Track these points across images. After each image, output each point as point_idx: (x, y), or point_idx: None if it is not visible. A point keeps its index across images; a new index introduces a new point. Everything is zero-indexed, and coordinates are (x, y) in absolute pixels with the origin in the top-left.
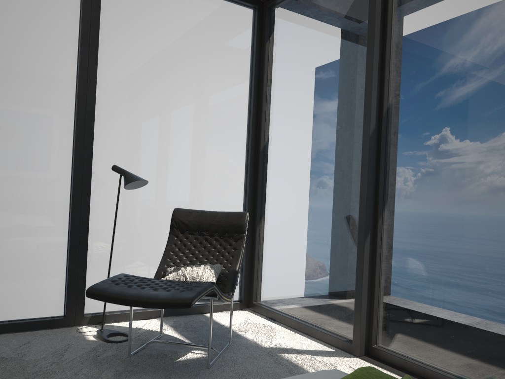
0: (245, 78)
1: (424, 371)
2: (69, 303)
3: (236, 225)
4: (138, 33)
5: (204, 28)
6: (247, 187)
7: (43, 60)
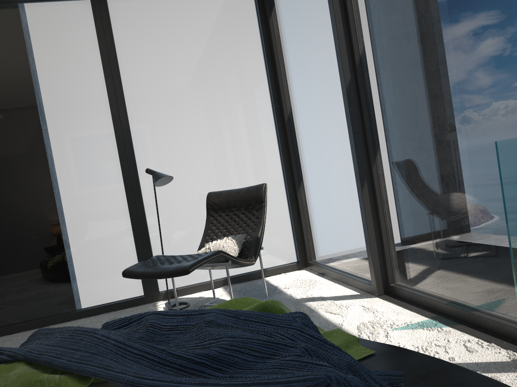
0: (257, 58)
1: (426, 301)
2: (145, 285)
3: (256, 197)
4: (150, 50)
5: (208, 26)
6: (282, 158)
7: (80, 98)
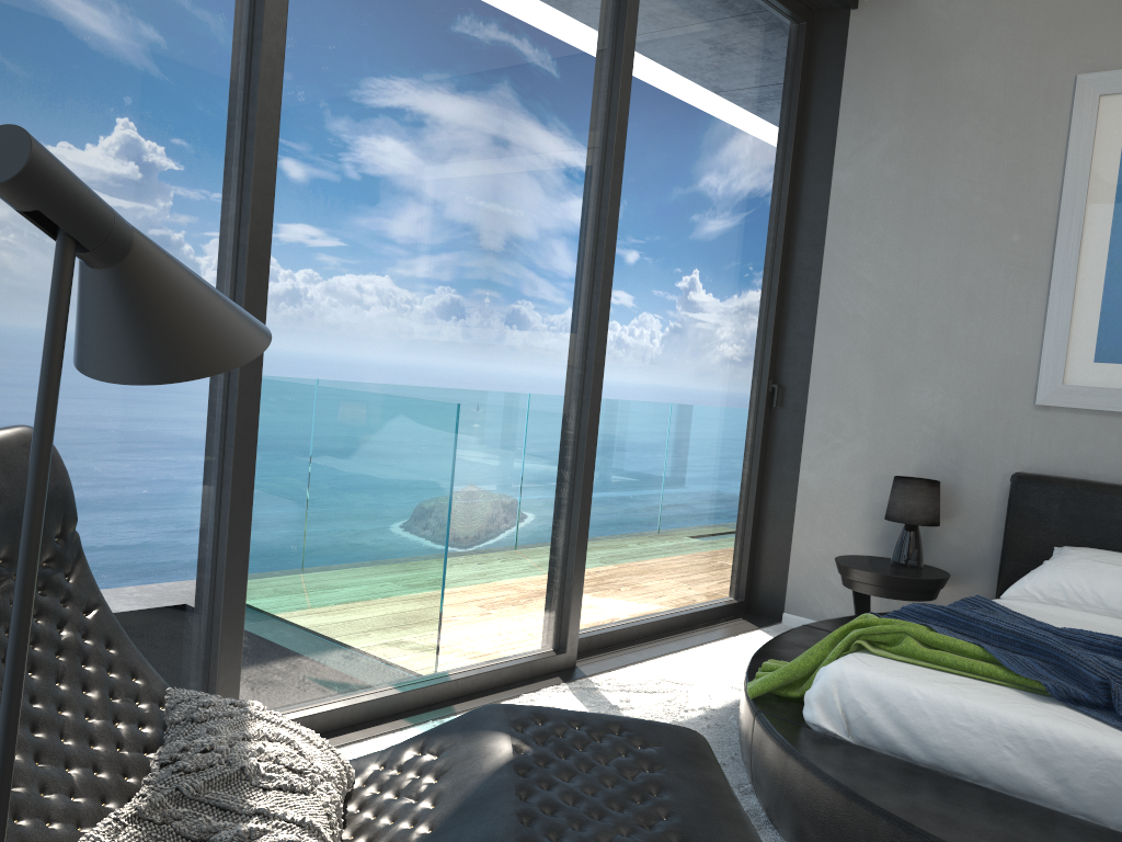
0: None
1: (353, 712)
2: None
3: (57, 500)
4: None
5: None
6: None
7: None
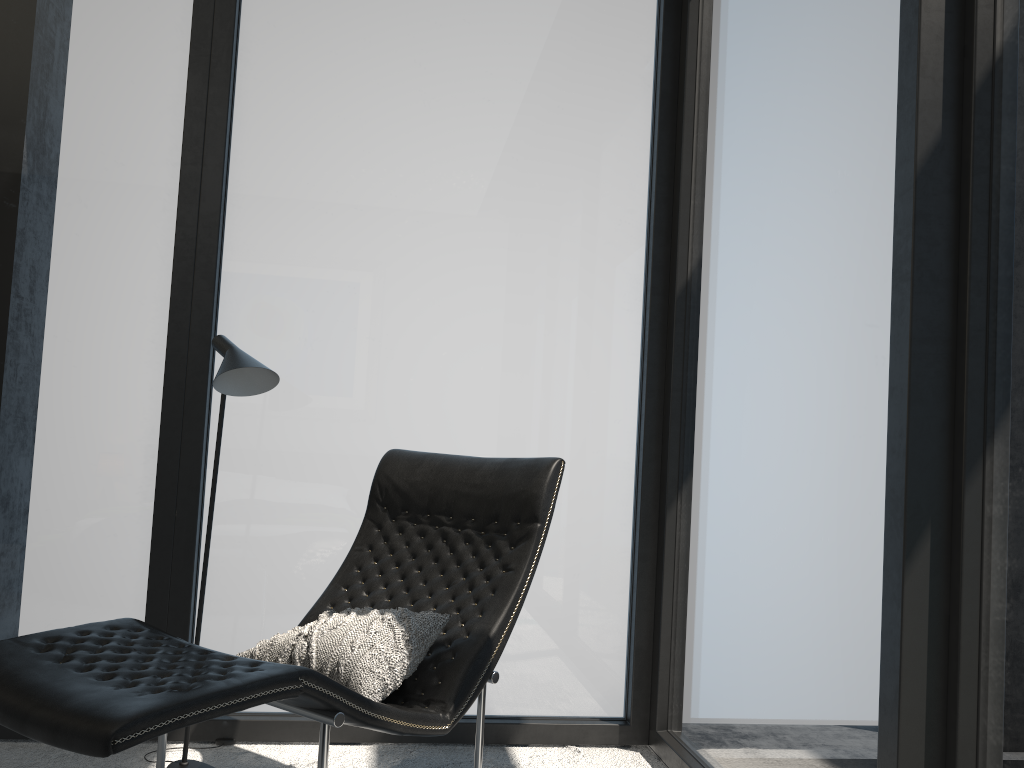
0: (634, 105)
1: None
2: None
3: (520, 498)
4: (335, 22)
5: None
6: (643, 400)
7: (108, 108)
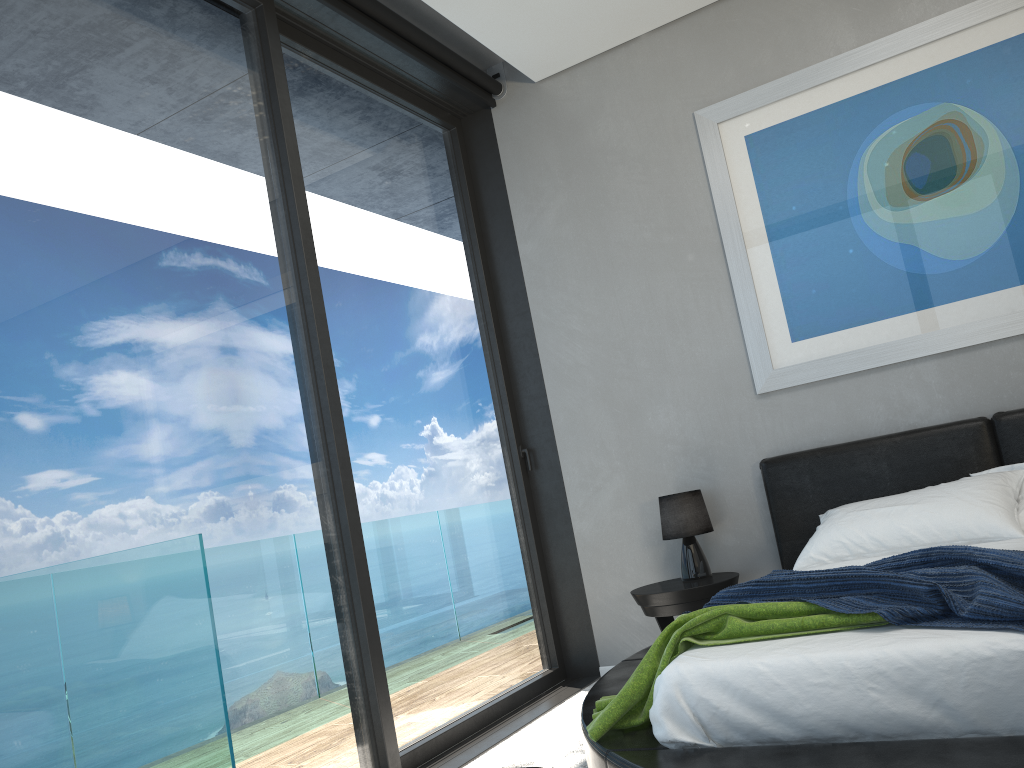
0: None
1: None
2: None
3: None
4: None
5: None
6: None
7: None
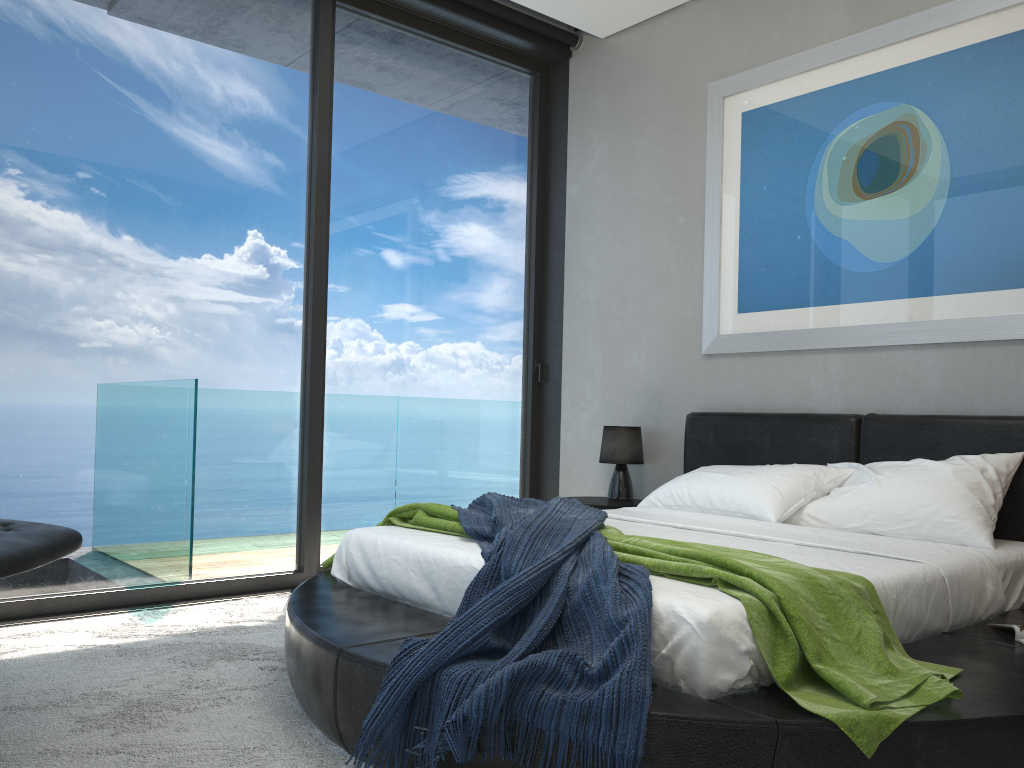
0: None
1: (81, 601)
2: None
3: None
4: None
5: None
6: None
7: None
